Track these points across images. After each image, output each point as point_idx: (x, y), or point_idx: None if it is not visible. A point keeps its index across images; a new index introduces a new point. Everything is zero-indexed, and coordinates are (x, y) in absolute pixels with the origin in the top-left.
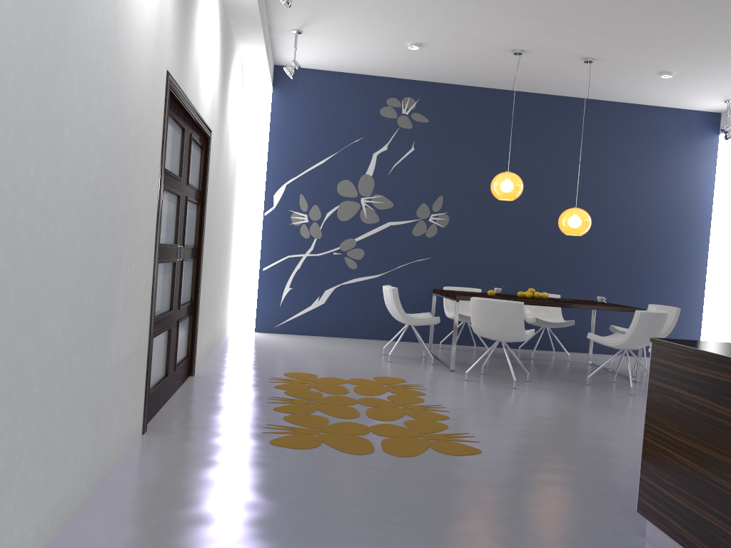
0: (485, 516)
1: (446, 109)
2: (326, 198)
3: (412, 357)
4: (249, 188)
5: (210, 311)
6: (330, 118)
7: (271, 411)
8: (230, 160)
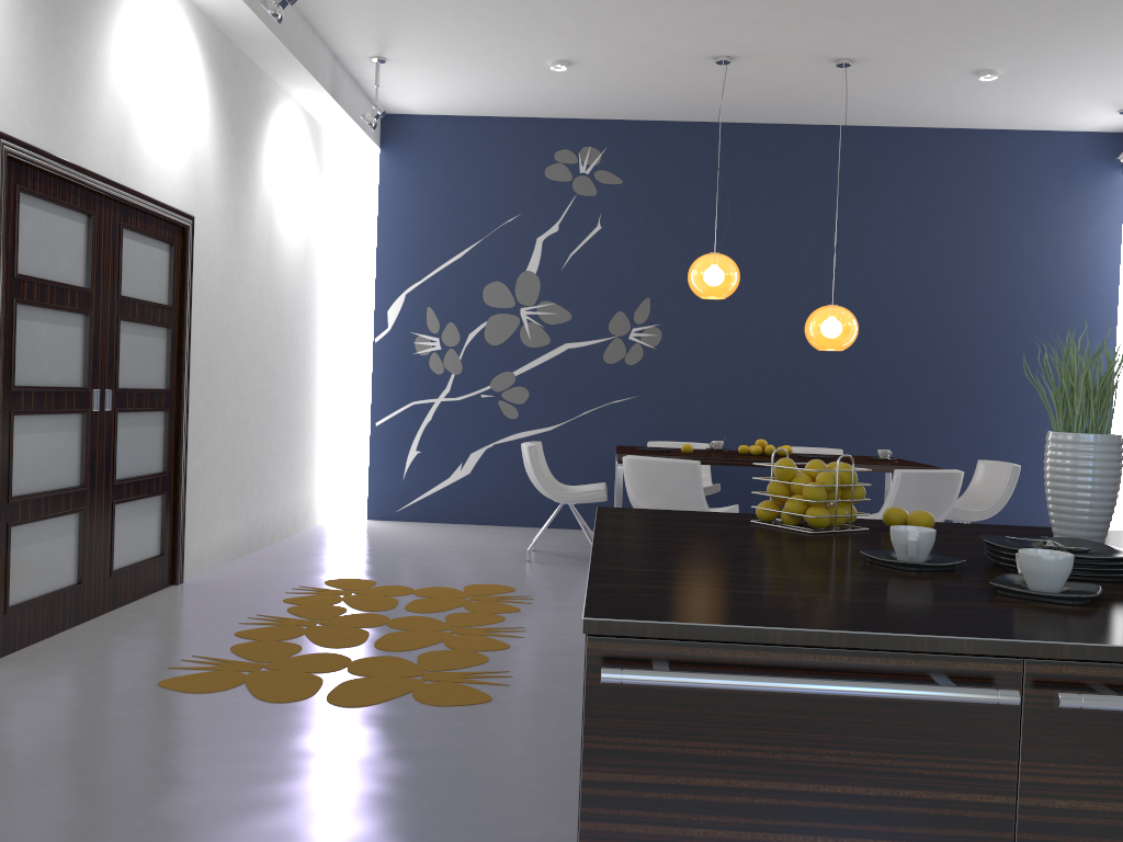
0: (353, 803)
1: (650, 161)
2: (467, 312)
3: (578, 553)
4: (357, 301)
5: (236, 488)
6: (468, 187)
7: (228, 636)
8: (283, 260)
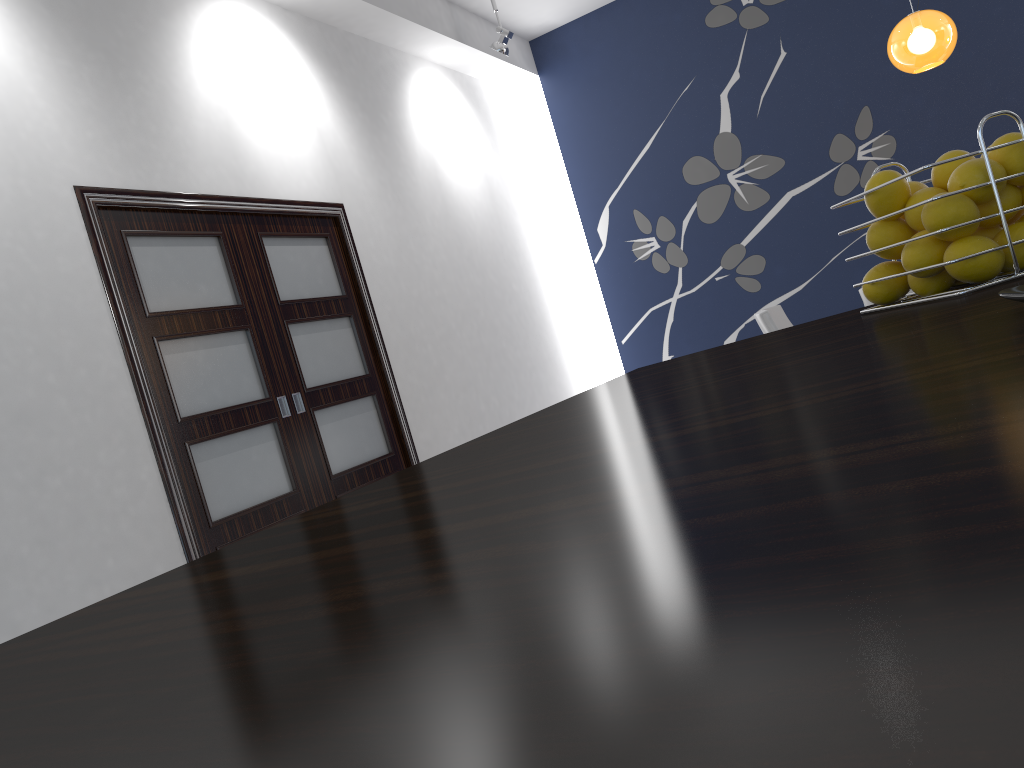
0: None
1: None
2: (673, 199)
3: None
4: (570, 231)
5: None
6: (633, 75)
7: None
8: (467, 216)
